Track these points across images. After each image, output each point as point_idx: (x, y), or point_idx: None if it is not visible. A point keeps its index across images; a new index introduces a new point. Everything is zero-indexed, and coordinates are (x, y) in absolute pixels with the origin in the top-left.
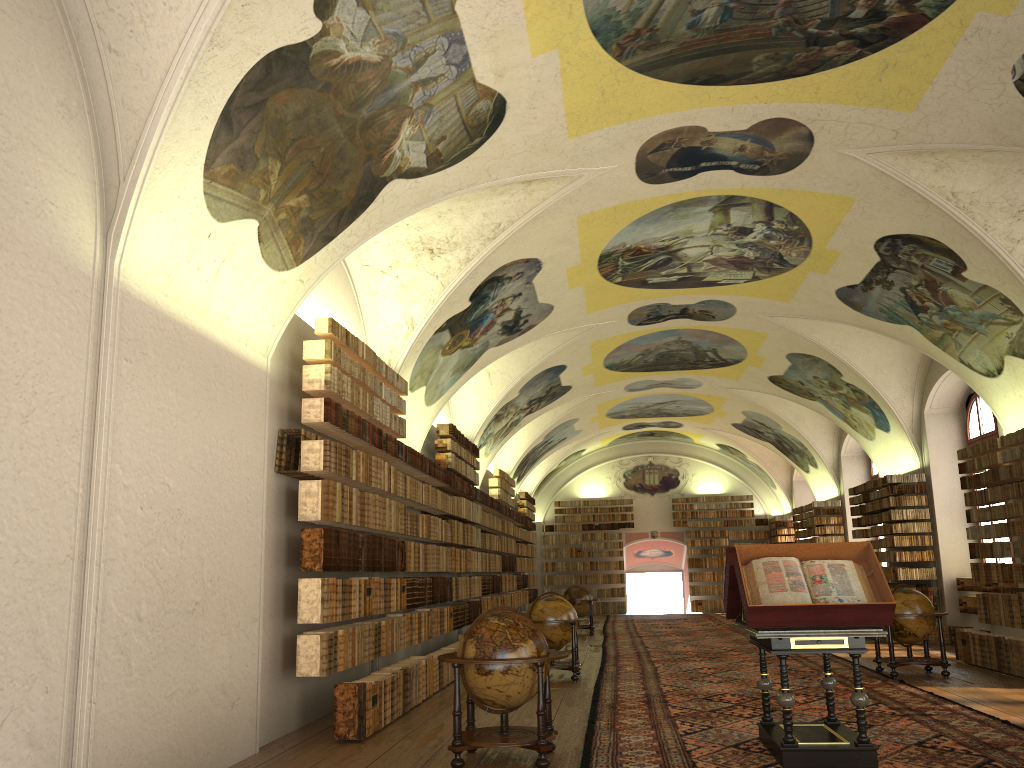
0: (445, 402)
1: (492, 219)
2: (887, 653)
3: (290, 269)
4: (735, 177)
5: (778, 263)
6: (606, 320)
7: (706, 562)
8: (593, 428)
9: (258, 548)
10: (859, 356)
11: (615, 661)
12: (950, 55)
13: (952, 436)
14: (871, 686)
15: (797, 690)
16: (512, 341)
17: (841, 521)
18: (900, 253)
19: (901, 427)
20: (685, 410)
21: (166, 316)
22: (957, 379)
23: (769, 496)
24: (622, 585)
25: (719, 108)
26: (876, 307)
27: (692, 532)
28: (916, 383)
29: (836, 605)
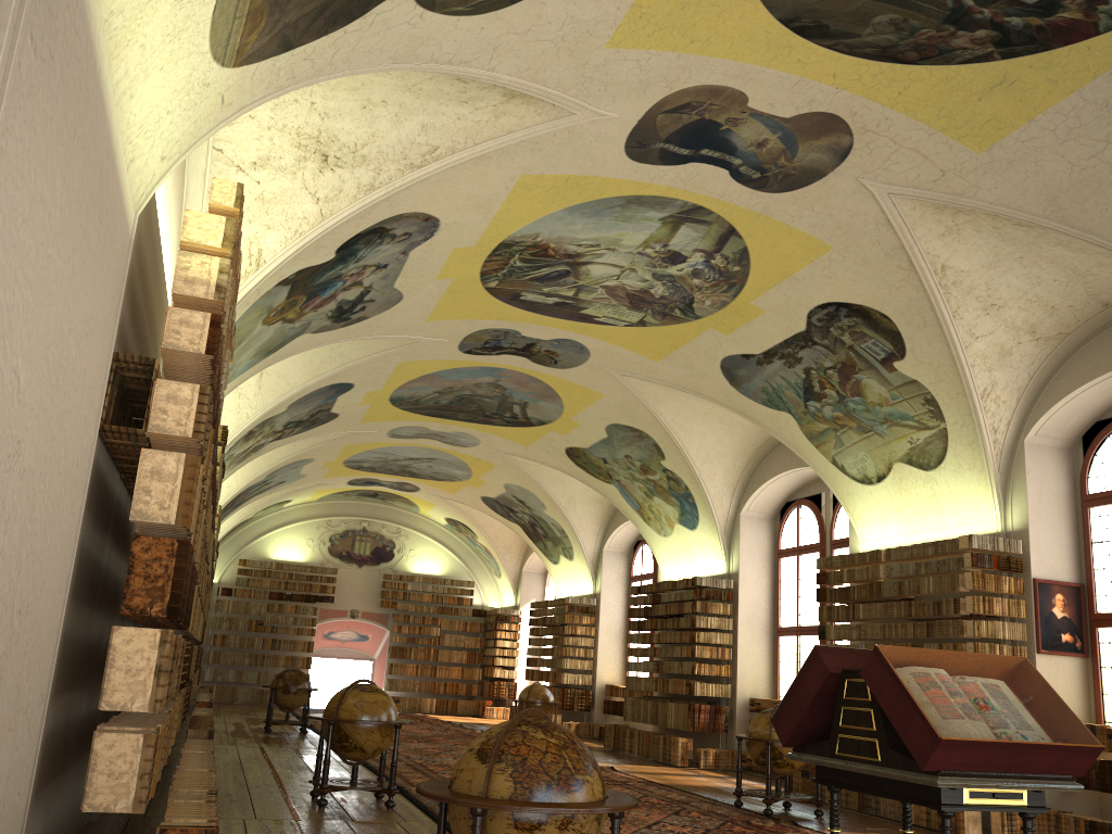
0: (225, 394)
1: (430, 138)
2: (697, 780)
3: (224, 66)
4: (723, 182)
5: (681, 310)
6: (438, 336)
7: (411, 653)
8: (319, 475)
9: (68, 559)
10: (694, 440)
11: (400, 777)
12: (1079, 89)
13: (763, 543)
14: (774, 829)
15: (705, 833)
16: (331, 332)
17: (594, 622)
18: (834, 326)
19: (715, 526)
20: (436, 472)
21: (84, 9)
22: (785, 483)
23: (490, 585)
24: (305, 671)
25: (785, 76)
26: (760, 385)
27: (401, 616)
28: (739, 481)
29: (1042, 745)
